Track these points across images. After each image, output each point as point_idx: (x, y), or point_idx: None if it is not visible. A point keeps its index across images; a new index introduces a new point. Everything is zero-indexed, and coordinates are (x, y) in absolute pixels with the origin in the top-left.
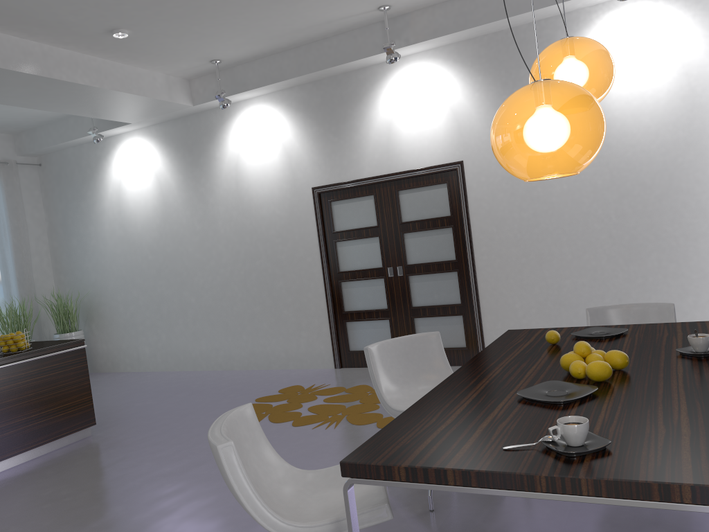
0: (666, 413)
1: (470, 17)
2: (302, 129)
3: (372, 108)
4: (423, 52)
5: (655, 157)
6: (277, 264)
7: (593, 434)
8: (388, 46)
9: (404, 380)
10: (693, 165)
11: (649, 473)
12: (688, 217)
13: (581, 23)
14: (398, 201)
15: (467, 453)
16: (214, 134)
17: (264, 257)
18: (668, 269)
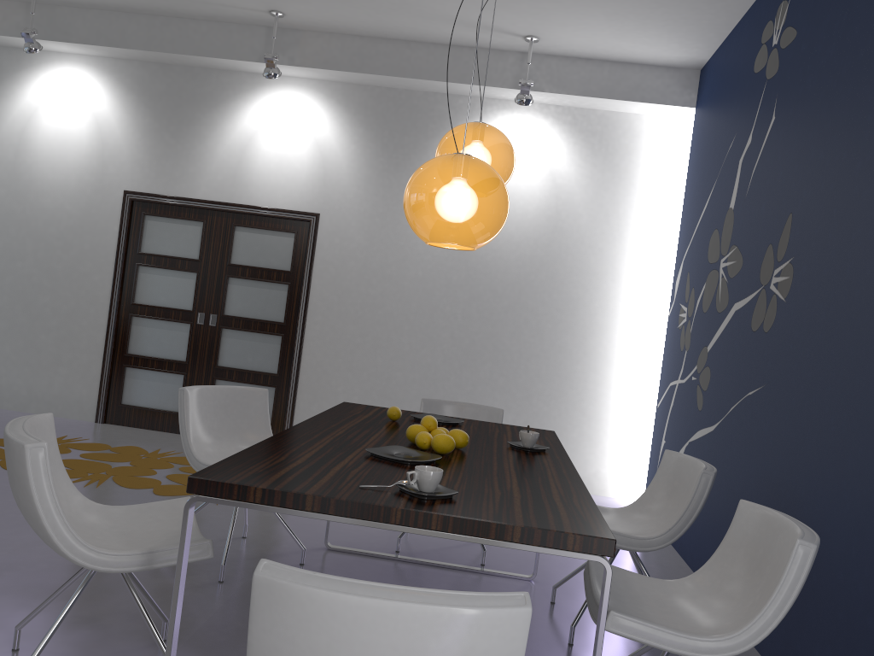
0: (501, 482)
1: (368, 62)
2: (130, 116)
3: (229, 121)
4: (305, 79)
5: (511, 268)
6: (49, 274)
7: (442, 486)
8: (270, 57)
9: (216, 435)
10: (542, 286)
11: (490, 516)
12: (527, 335)
13: (475, 112)
14: (232, 237)
15: (324, 485)
16: (1, 81)
17: (32, 260)
18: (497, 383)
